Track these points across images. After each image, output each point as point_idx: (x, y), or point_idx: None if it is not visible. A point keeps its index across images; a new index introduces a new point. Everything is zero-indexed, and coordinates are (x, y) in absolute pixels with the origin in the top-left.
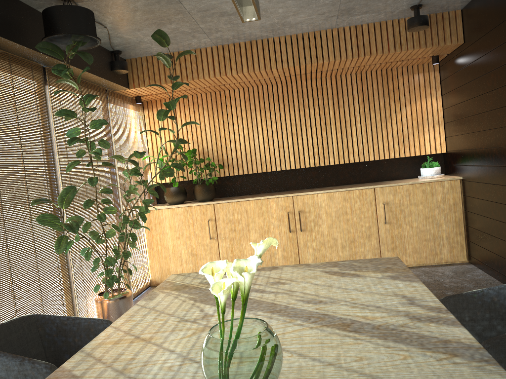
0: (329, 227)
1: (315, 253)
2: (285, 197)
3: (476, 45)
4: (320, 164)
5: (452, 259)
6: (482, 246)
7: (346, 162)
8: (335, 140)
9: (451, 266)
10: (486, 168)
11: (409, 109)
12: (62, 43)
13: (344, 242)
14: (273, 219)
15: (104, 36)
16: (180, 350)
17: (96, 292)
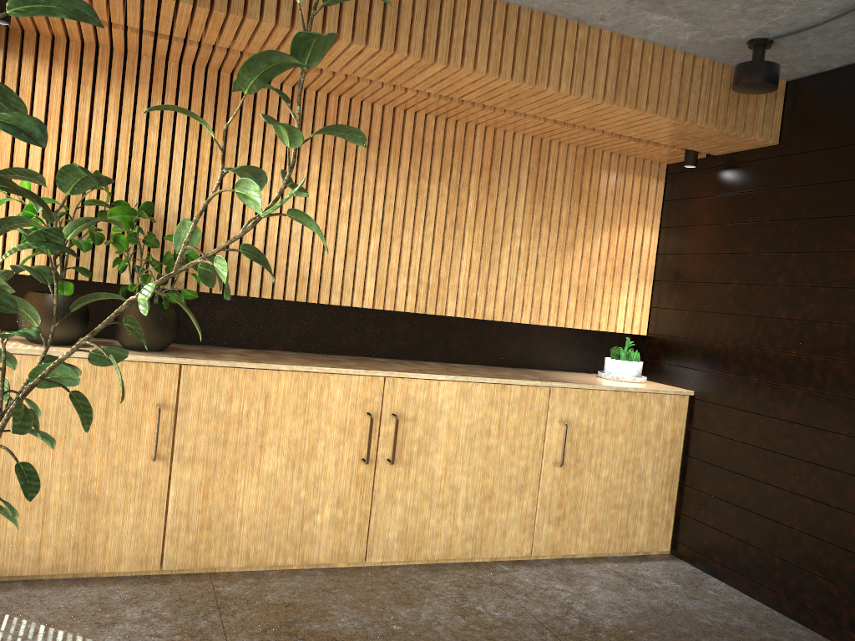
0: (449, 461)
1: (406, 517)
2: (368, 377)
3: (824, 156)
4: (428, 310)
5: (649, 547)
6: (731, 534)
7: (478, 316)
8: (467, 265)
9: (653, 563)
10: (794, 392)
11: (606, 239)
12: None
13: (471, 496)
14: (328, 427)
15: None
16: None
17: None
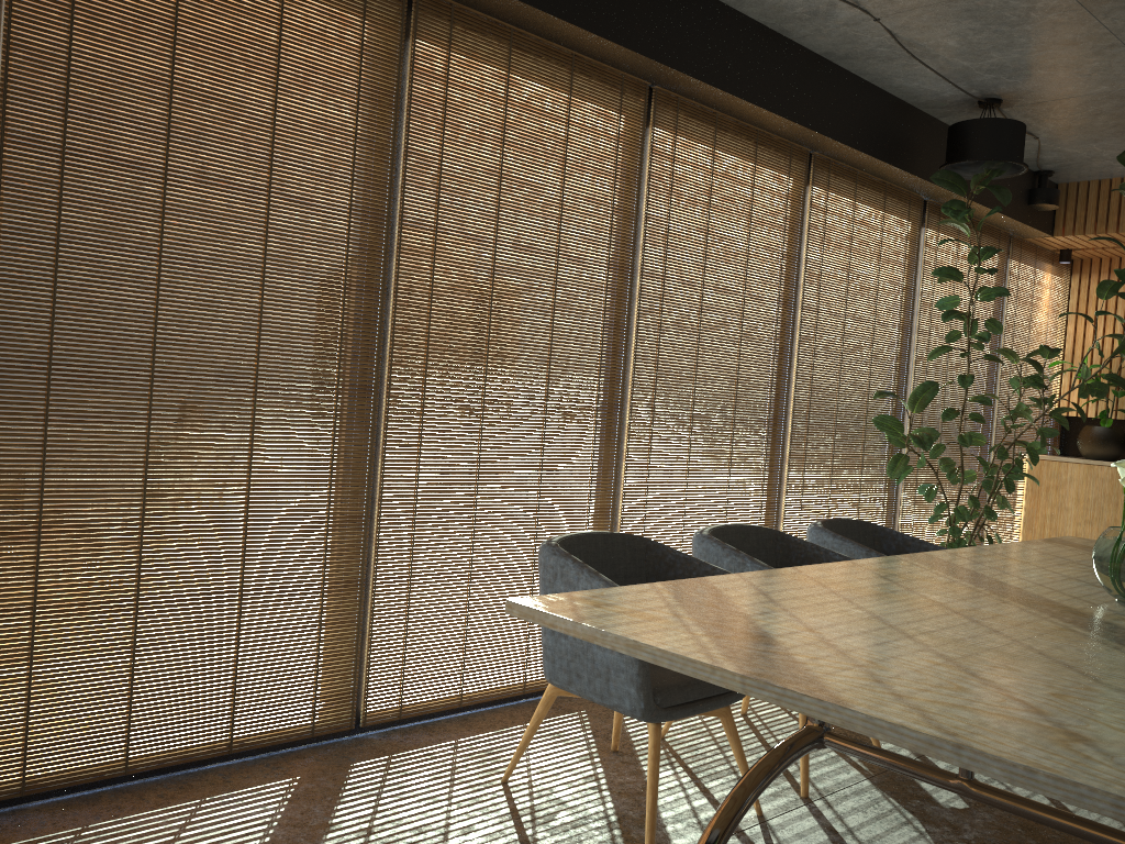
0: None
1: None
2: None
3: None
4: None
5: None
6: None
7: None
8: None
9: None
10: None
11: None
12: (968, 172)
13: None
14: None
15: (1029, 150)
16: (1066, 574)
17: None
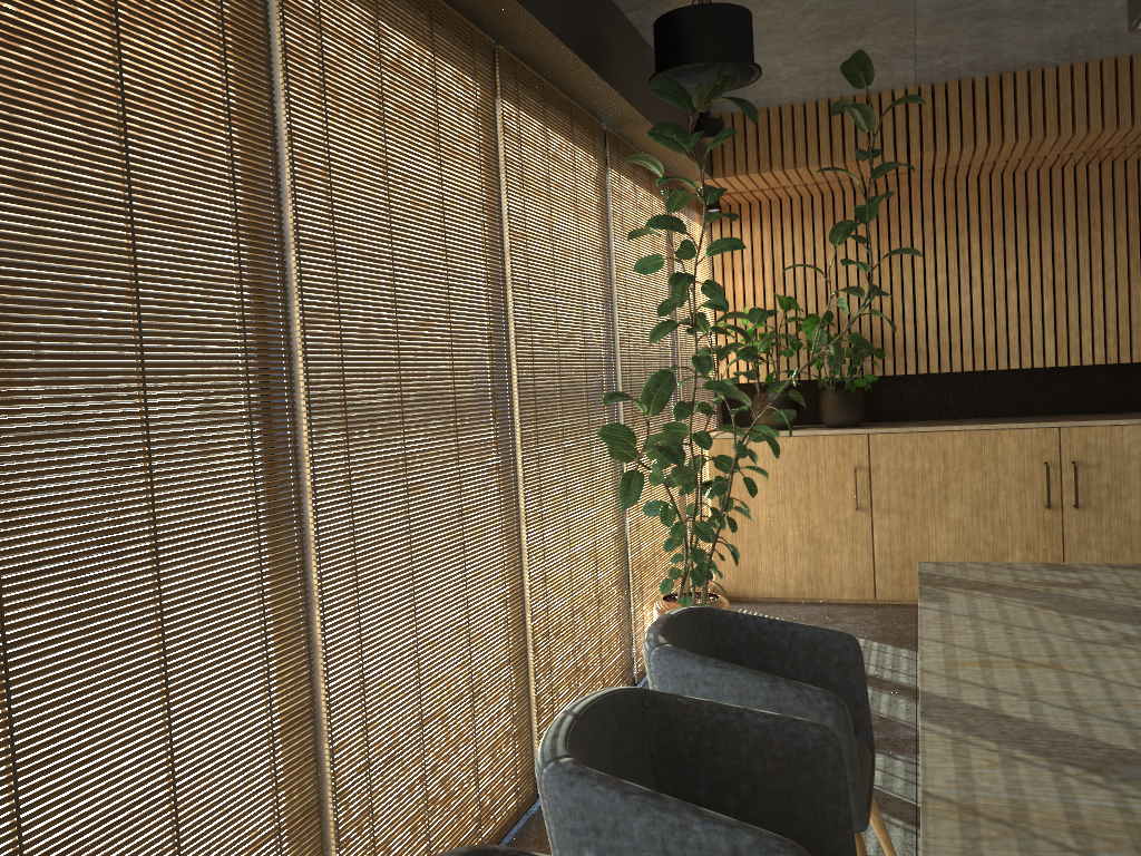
0: None
1: (1104, 561)
2: (1040, 429)
3: None
4: (1121, 359)
5: None
6: None
7: None
8: None
9: None
10: None
11: None
12: (691, 81)
13: None
14: (1006, 477)
15: None
16: None
17: (665, 593)
